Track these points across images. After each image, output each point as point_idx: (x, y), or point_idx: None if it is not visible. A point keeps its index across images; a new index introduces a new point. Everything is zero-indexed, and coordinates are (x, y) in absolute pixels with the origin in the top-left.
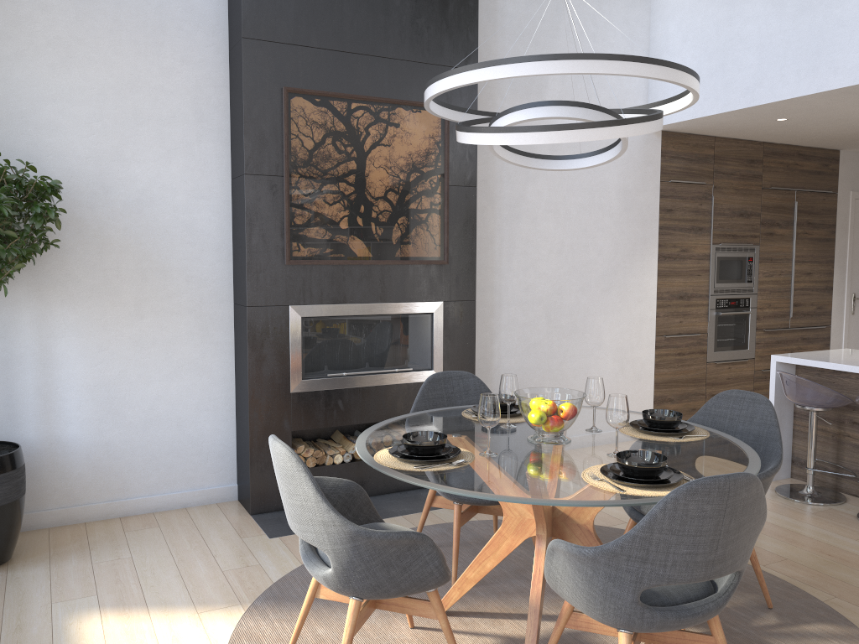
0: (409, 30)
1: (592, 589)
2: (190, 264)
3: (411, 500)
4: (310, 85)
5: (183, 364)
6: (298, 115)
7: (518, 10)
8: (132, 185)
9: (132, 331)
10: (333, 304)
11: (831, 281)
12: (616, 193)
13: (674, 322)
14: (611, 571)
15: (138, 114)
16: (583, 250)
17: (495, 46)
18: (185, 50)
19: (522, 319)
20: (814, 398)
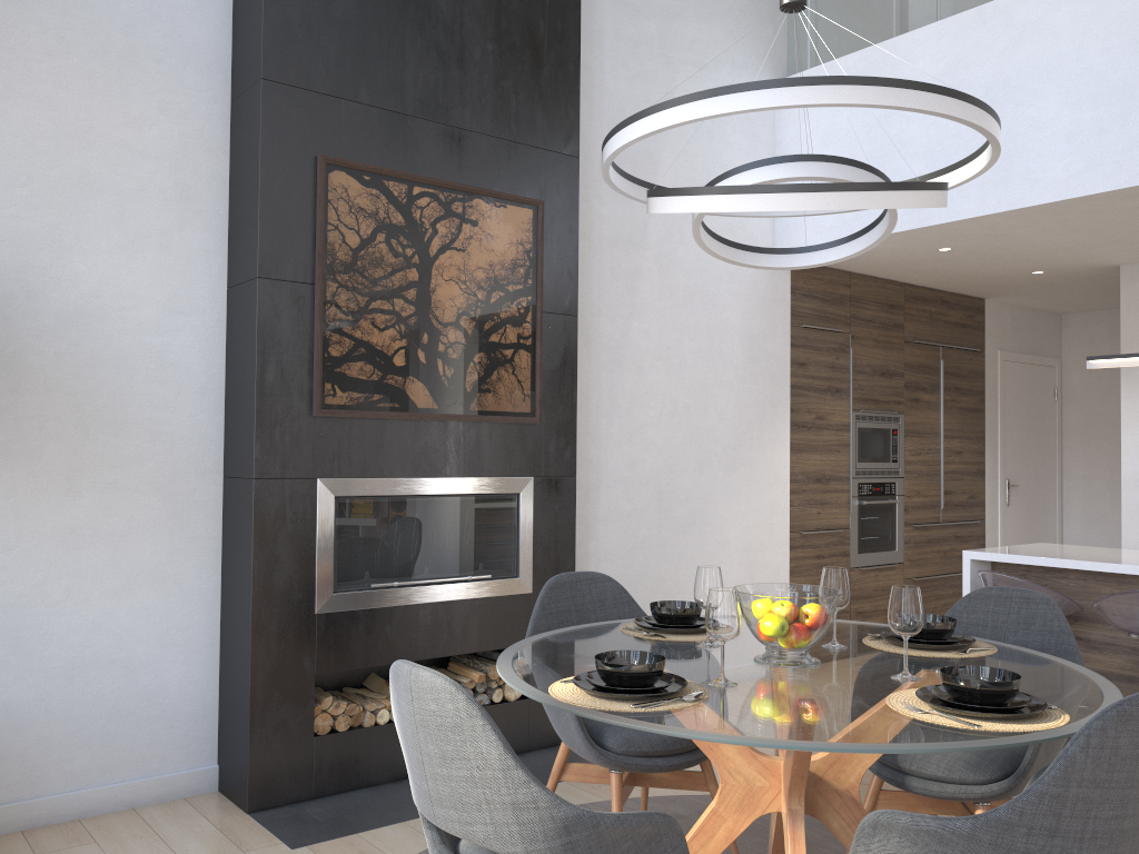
0: (492, 94)
1: None
2: (158, 414)
3: None
4: (357, 157)
5: (140, 571)
6: (339, 197)
7: (620, 88)
8: (72, 288)
9: (59, 518)
10: (381, 478)
11: (983, 462)
12: (740, 338)
13: (811, 513)
14: None
15: (89, 181)
16: (701, 412)
17: (591, 132)
18: (166, 93)
19: (626, 507)
20: None
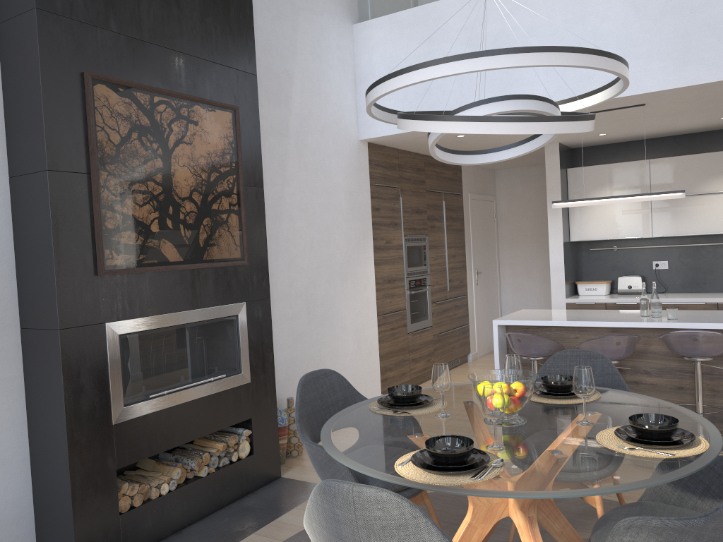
0: (200, 27)
1: None
2: None
3: (244, 513)
4: (112, 73)
5: None
6: (103, 104)
7: (267, 25)
8: None
9: None
10: (149, 316)
11: (465, 261)
12: (344, 194)
13: (387, 302)
14: (715, 534)
15: None
16: (327, 245)
17: None
18: None
19: (289, 313)
20: (541, 350)
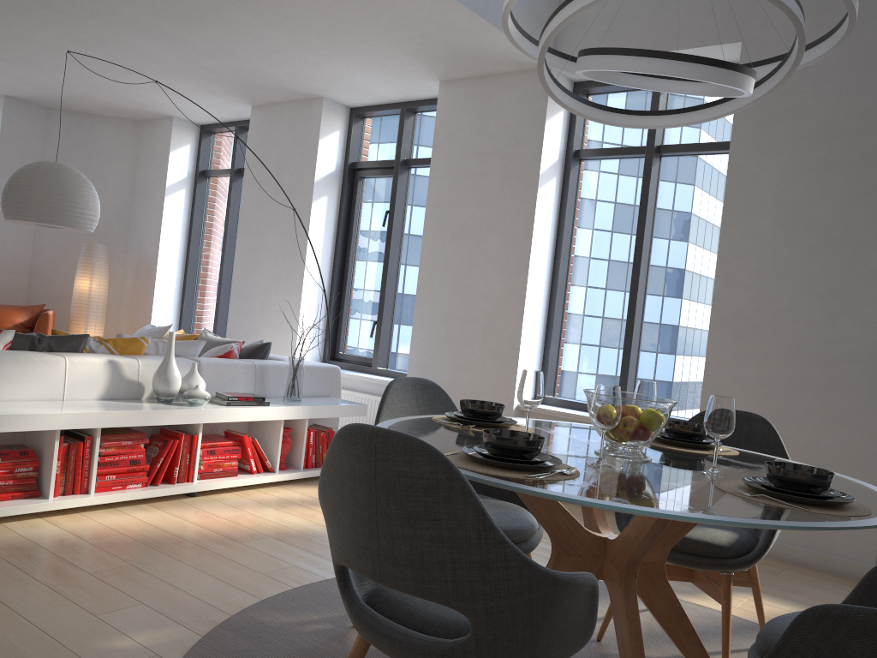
0: None
1: None
2: None
3: None
4: None
5: None
6: None
7: None
8: None
9: None
10: None
11: None
12: None
13: None
14: None
15: None
16: None
17: None
18: None
19: None
20: None
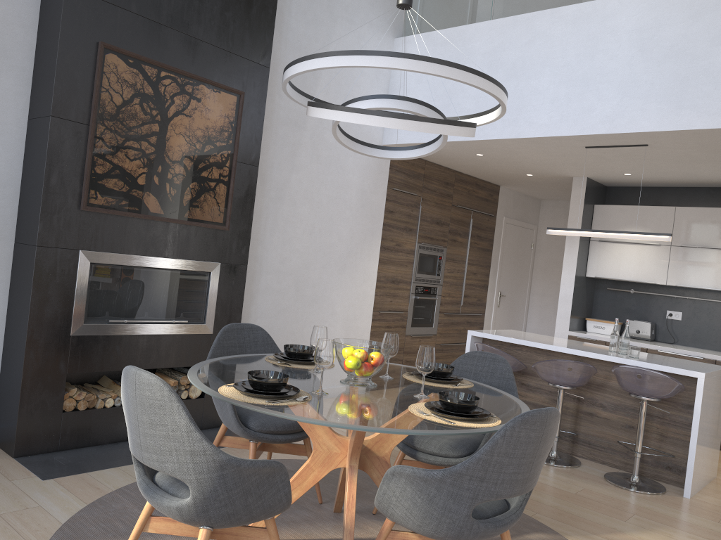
0: (218, 20)
1: (432, 507)
2: None
3: None
4: (125, 46)
5: None
6: (111, 70)
7: (300, 27)
8: None
9: None
10: (122, 254)
11: (488, 281)
12: (356, 192)
13: (386, 301)
14: (453, 490)
15: None
16: (328, 234)
17: (279, 52)
18: None
19: (276, 287)
20: None
